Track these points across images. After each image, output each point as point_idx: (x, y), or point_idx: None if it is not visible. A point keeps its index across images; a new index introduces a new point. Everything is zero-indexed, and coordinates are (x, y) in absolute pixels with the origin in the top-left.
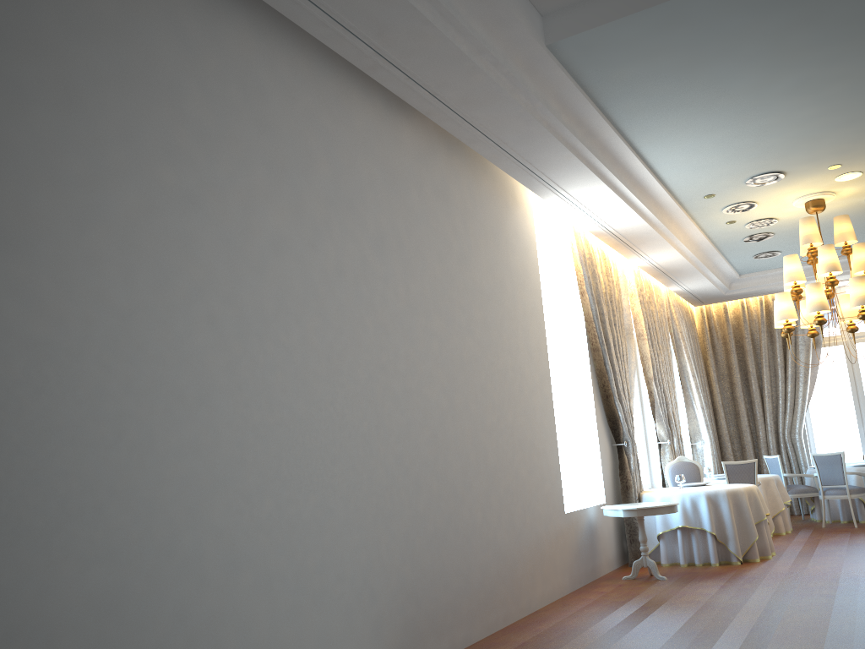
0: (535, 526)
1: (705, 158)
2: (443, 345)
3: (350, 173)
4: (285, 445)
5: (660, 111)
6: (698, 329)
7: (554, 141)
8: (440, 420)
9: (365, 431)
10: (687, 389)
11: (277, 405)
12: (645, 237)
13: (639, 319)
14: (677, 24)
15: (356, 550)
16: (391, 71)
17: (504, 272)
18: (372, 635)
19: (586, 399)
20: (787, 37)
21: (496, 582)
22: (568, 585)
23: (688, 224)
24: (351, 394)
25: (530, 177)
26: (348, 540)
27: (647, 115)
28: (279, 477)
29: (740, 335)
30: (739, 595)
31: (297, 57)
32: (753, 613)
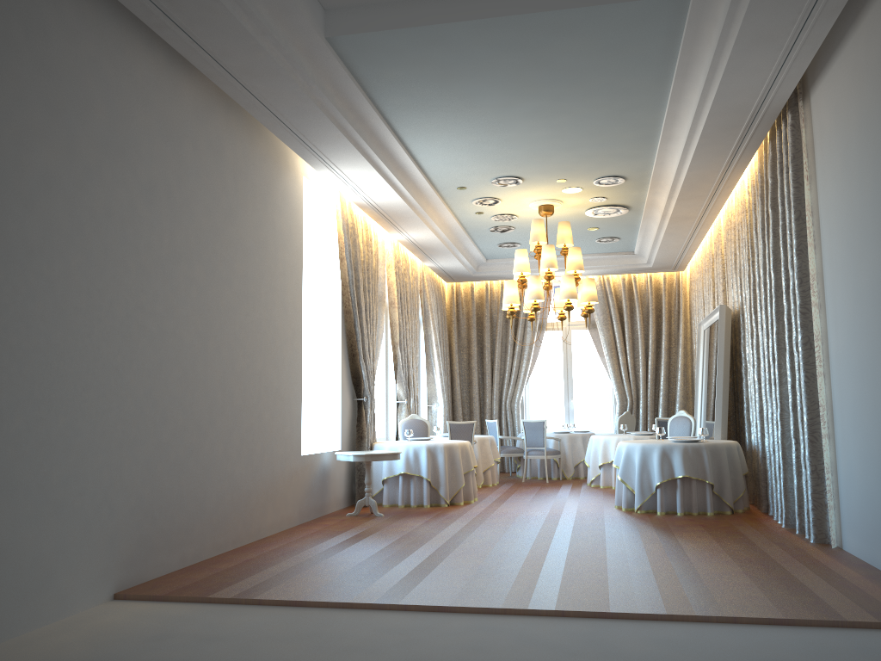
0: (272, 464)
1: (459, 156)
2: (202, 293)
3: (126, 121)
4: (39, 369)
5: (421, 110)
6: (447, 304)
7: (326, 120)
8: (192, 361)
9: (118, 364)
10: (430, 356)
11: (35, 331)
12: (405, 215)
13: (393, 289)
14: (438, 44)
15: (99, 469)
16: (177, 33)
17: (269, 232)
18: (107, 544)
19: (334, 356)
20: (524, 73)
21: (229, 510)
22: (297, 518)
23: (443, 209)
24: (108, 328)
25: (302, 147)
26: (93, 460)
27: (411, 111)
28: (31, 397)
29: (482, 312)
30: (437, 527)
31: (84, 1)
32: (442, 539)
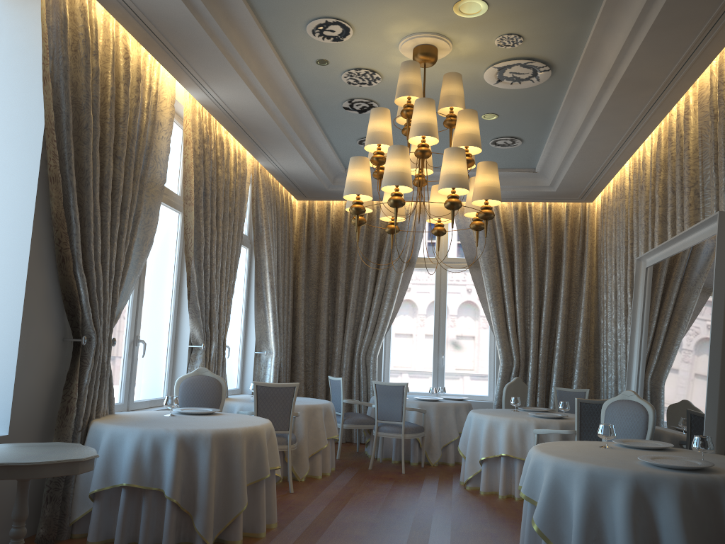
0: None
1: None
2: None
3: None
4: None
5: None
6: (297, 227)
7: None
8: None
9: None
10: (262, 287)
11: None
12: (188, 34)
13: (190, 177)
14: None
15: None
16: None
17: None
18: None
19: (18, 257)
20: None
21: None
22: None
23: (262, 42)
24: None
25: None
26: None
27: None
28: None
29: (338, 240)
30: None
31: None
32: None
